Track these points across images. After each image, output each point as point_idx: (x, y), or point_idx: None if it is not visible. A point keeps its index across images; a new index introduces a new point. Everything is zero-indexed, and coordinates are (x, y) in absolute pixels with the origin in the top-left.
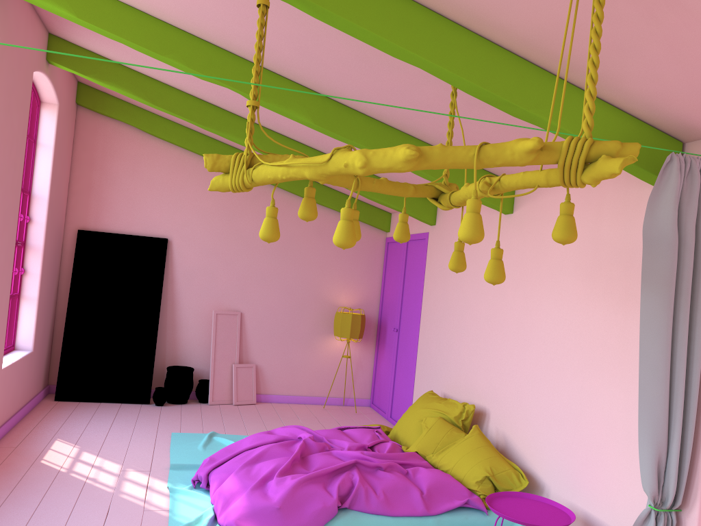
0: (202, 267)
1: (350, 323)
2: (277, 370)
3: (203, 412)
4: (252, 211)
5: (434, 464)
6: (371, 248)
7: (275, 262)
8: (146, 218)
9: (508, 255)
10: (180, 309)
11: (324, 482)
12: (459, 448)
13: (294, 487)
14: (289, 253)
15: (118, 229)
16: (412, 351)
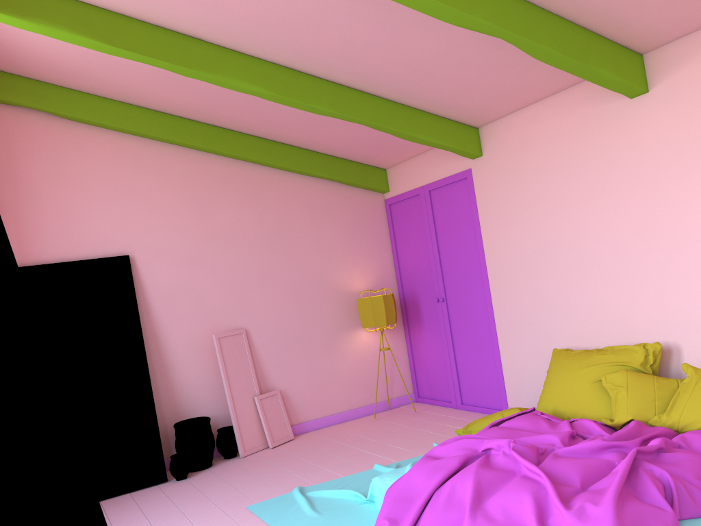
0: (182, 283)
1: (384, 307)
2: (305, 389)
3: (248, 468)
4: (227, 198)
5: (670, 427)
6: (372, 215)
7: (270, 256)
8: (91, 234)
9: (656, 145)
10: (167, 346)
11: (630, 494)
12: (700, 396)
13: (617, 515)
14: (284, 242)
15: (55, 257)
16: (481, 315)
